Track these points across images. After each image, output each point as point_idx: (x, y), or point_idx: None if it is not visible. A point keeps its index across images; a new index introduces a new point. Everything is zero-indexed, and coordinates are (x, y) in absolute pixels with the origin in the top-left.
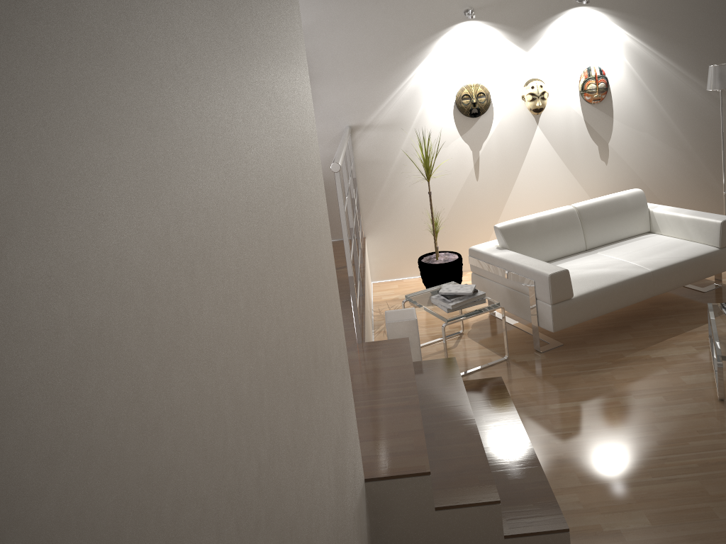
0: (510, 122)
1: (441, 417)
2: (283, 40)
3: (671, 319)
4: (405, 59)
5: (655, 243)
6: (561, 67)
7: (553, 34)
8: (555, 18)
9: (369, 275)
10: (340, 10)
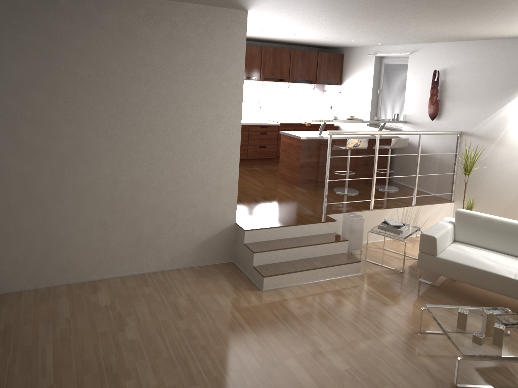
0: None
1: (296, 240)
2: (194, 77)
3: None
4: (501, 97)
5: None
6: None
7: None
8: None
9: (433, 220)
10: (471, 60)
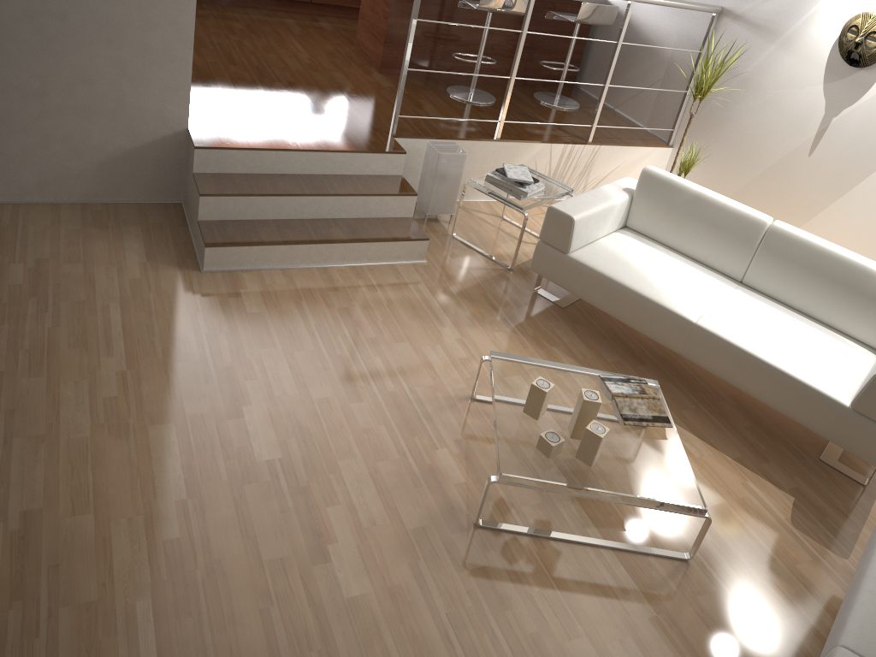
0: None
1: (309, 181)
2: None
3: (690, 405)
4: None
5: (815, 342)
6: None
7: None
8: None
9: (623, 176)
10: None
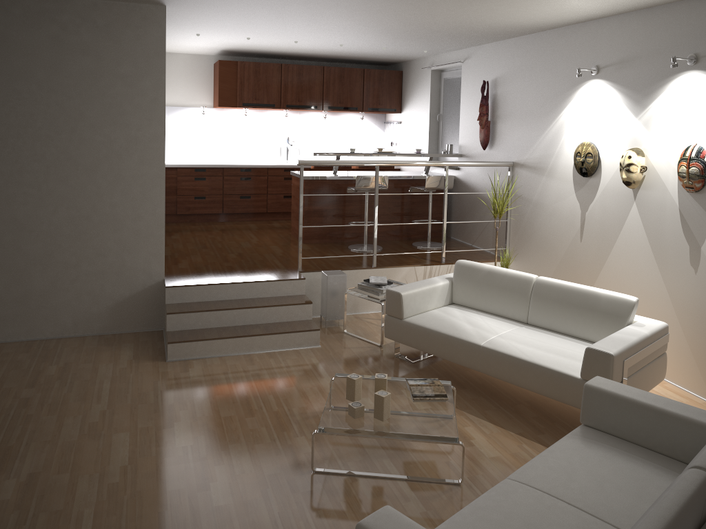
0: (612, 191)
1: (240, 302)
2: (94, 91)
3: (493, 407)
4: (550, 110)
5: (568, 348)
6: (664, 140)
7: (661, 100)
8: (665, 81)
9: None
10: (520, 63)
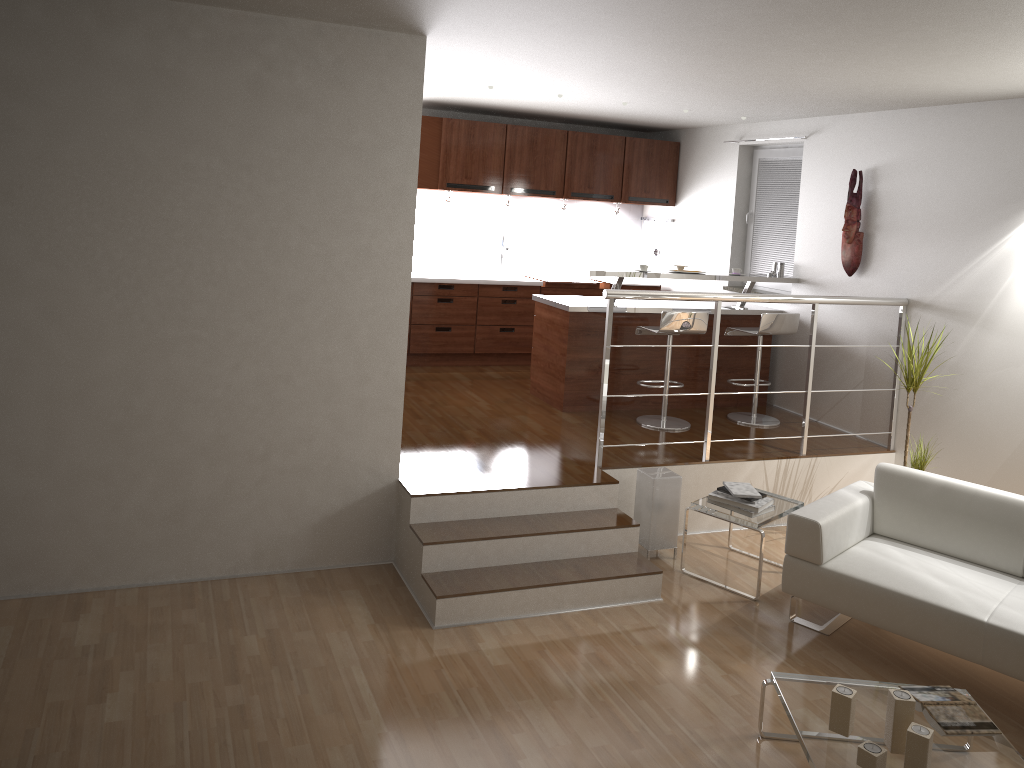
0: None
1: (525, 522)
2: (309, 171)
3: (1011, 728)
4: (988, 225)
5: None
6: None
7: None
8: None
9: None
10: (926, 147)
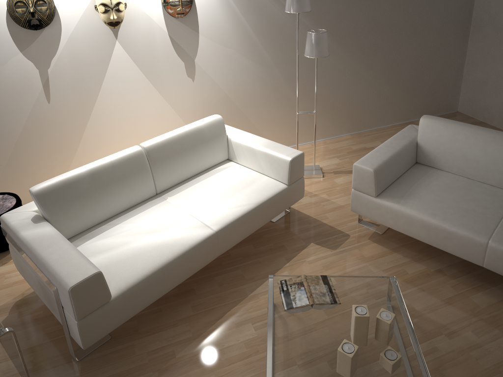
0: (84, 36)
1: None
2: None
3: (238, 271)
4: None
5: (229, 180)
6: None
7: None
8: None
9: None
10: None
